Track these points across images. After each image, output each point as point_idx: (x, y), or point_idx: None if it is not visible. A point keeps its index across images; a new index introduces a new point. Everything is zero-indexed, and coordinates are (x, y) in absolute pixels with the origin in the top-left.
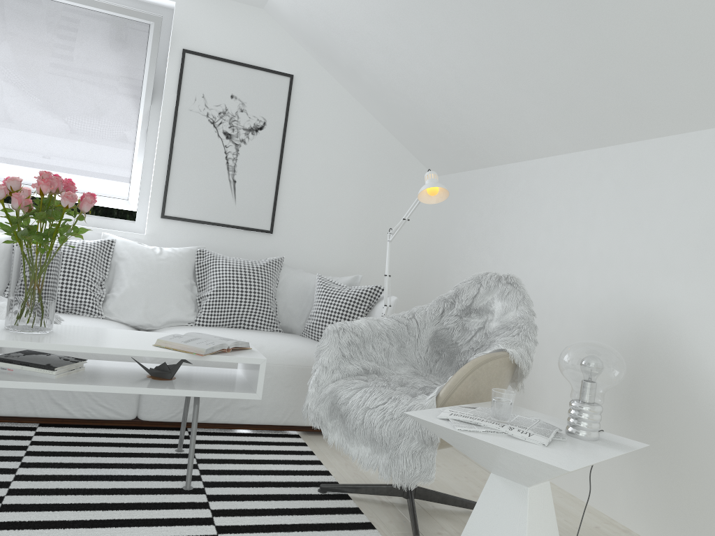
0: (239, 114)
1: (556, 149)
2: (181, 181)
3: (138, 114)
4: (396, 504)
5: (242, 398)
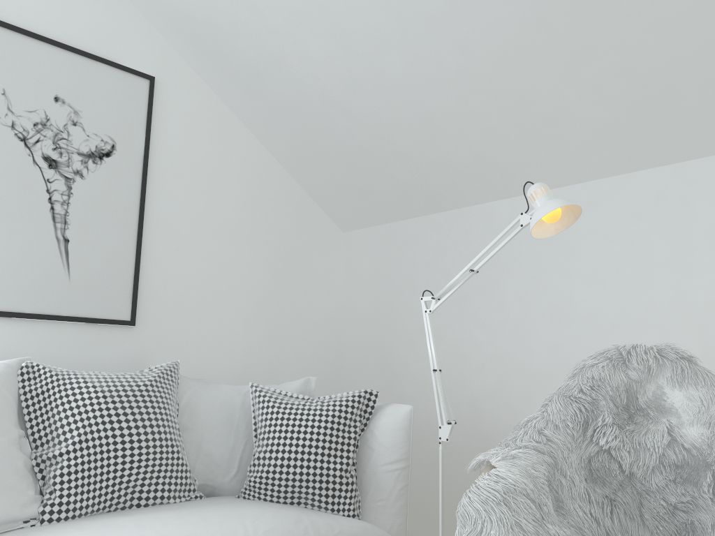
0: (70, 129)
1: (593, 171)
2: None
3: None
4: None
5: None
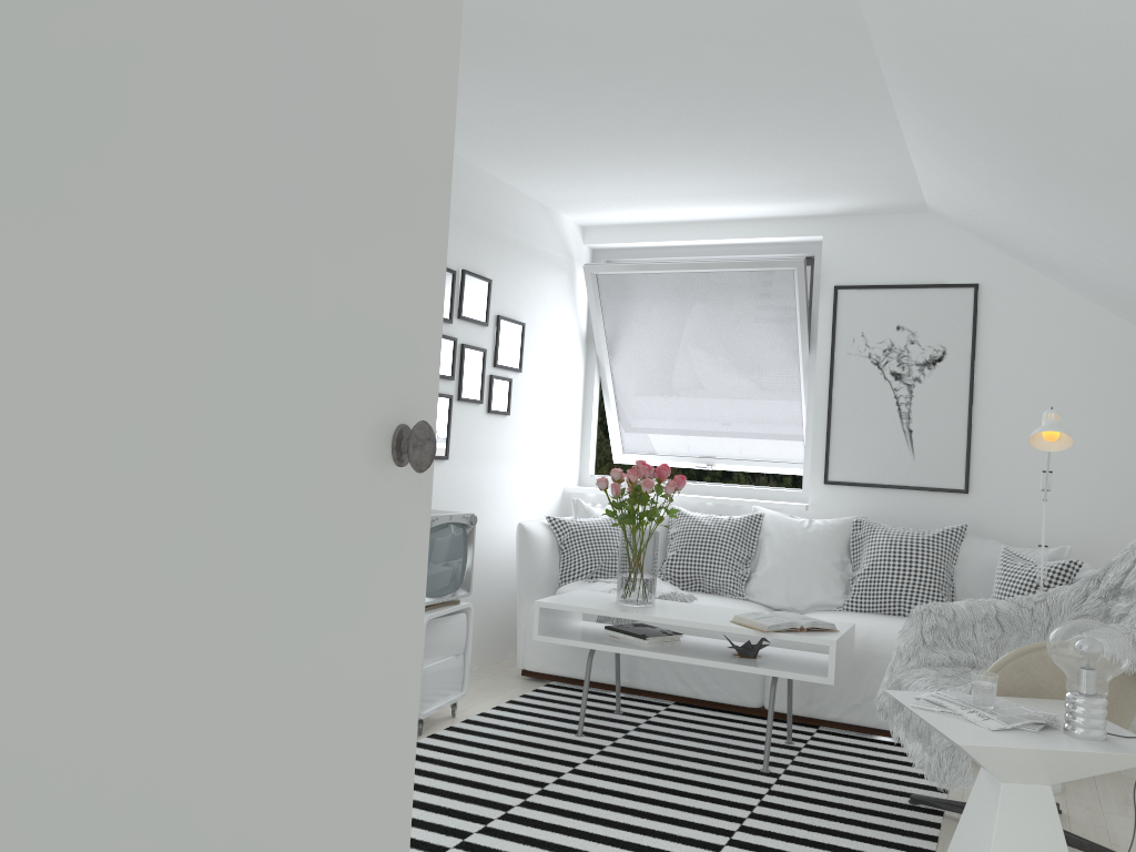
0: (908, 348)
1: None
2: (843, 439)
3: (798, 366)
4: None
5: (812, 681)
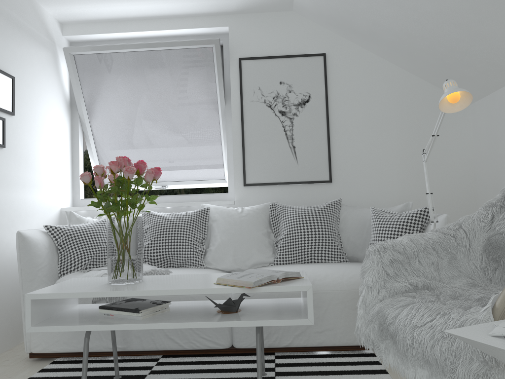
0: (288, 95)
1: None
2: (253, 156)
3: (218, 114)
4: None
5: (295, 324)
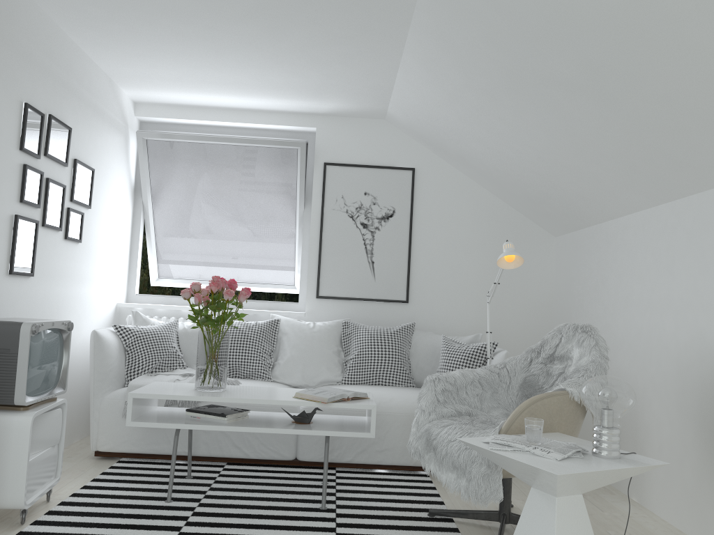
0: (372, 207)
1: (638, 205)
2: (329, 267)
3: (295, 217)
4: (492, 528)
5: (359, 436)
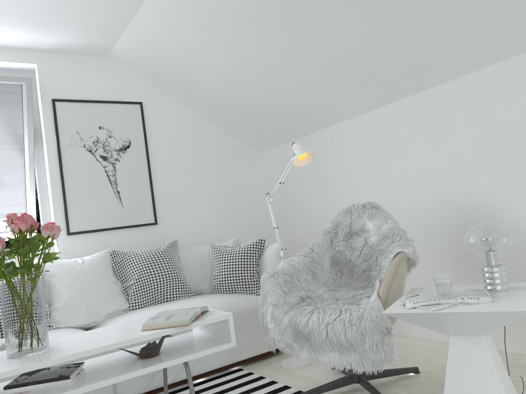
0: (109, 140)
1: (358, 111)
2: (76, 202)
3: (24, 158)
4: (353, 390)
5: (223, 349)
